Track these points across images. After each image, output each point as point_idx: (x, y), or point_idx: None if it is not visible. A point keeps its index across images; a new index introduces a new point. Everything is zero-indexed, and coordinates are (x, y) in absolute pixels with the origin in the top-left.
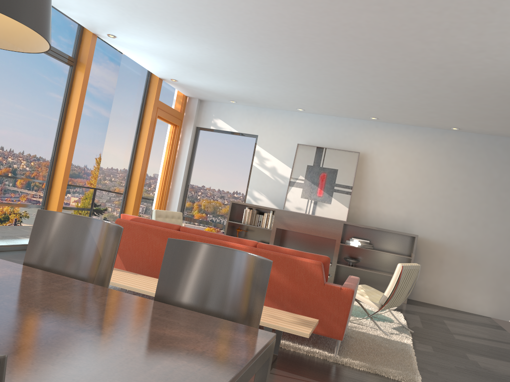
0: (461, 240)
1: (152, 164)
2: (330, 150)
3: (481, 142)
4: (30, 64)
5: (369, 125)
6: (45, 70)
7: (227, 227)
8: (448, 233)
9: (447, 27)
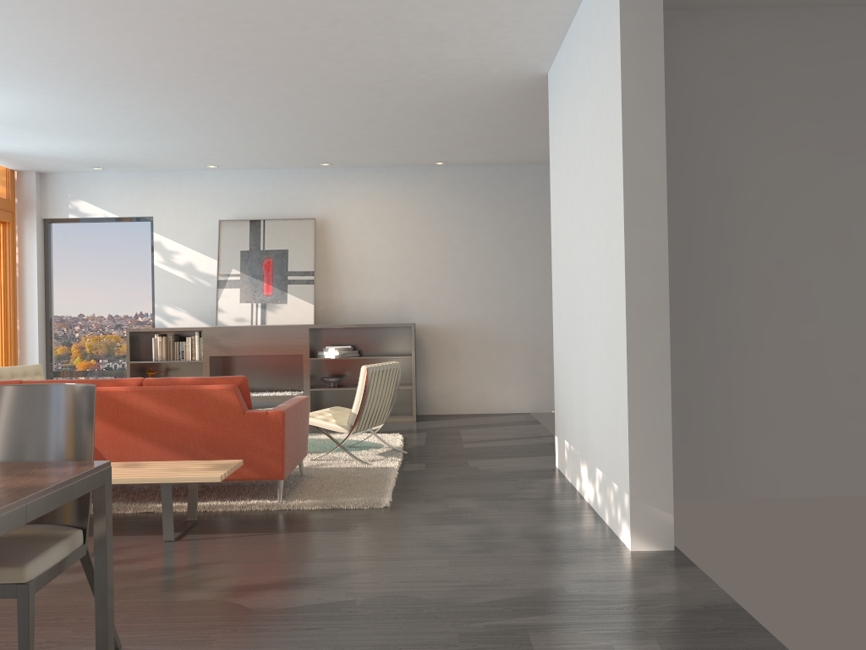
0: (477, 318)
1: None
2: (271, 223)
3: (478, 177)
4: None
5: (322, 175)
6: None
7: (130, 372)
8: (458, 311)
9: (350, 41)
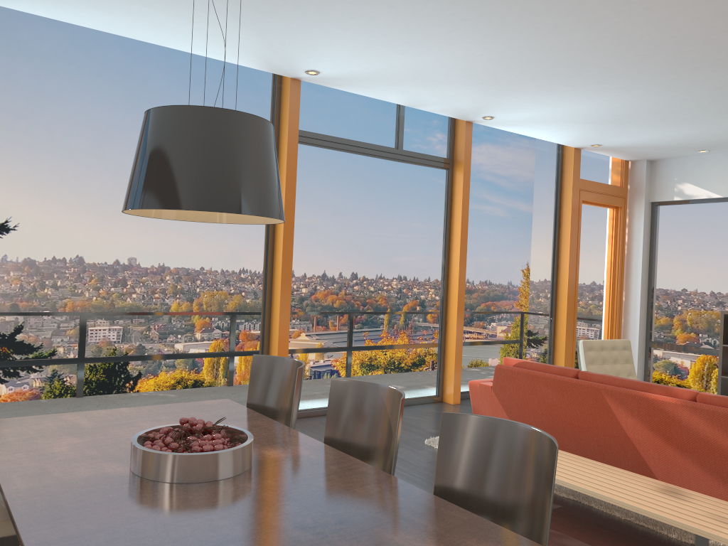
0: None
1: (587, 271)
2: None
3: None
4: (398, 182)
5: None
6: (416, 184)
7: (721, 355)
8: None
9: None
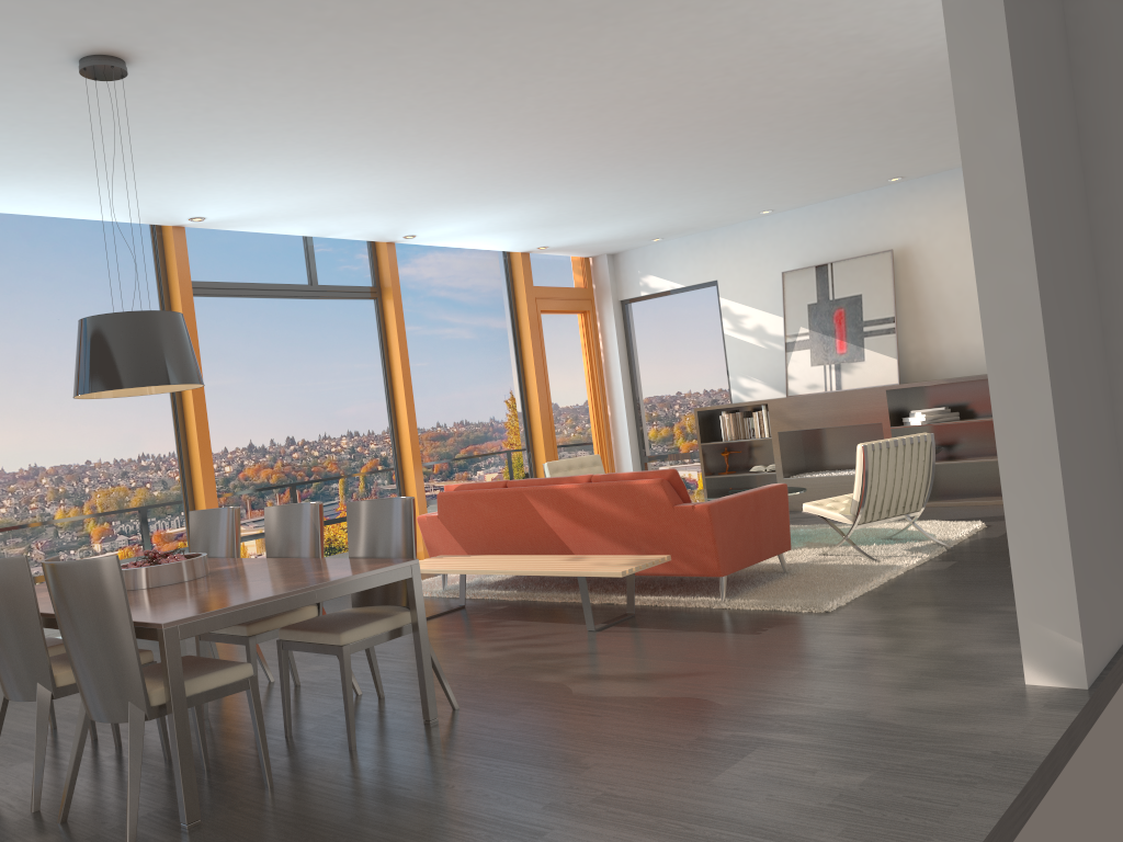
0: None
1: (561, 389)
2: (840, 265)
3: None
4: (319, 321)
5: (897, 193)
6: (341, 321)
7: (702, 455)
8: None
9: (765, 77)
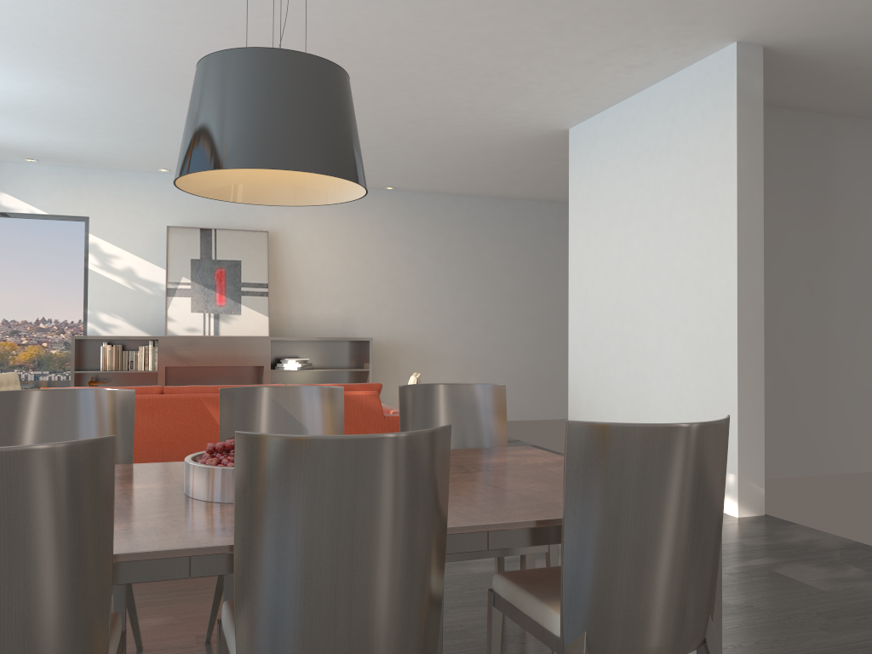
0: (416, 335)
1: None
2: (223, 233)
3: (421, 203)
4: None
5: None
6: None
7: (74, 383)
8: (399, 327)
9: (447, 85)
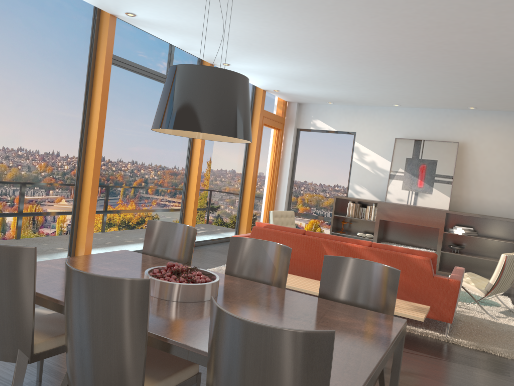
0: None
1: (261, 167)
2: (428, 142)
3: None
4: None
5: (467, 114)
6: None
7: (333, 220)
8: None
9: None
